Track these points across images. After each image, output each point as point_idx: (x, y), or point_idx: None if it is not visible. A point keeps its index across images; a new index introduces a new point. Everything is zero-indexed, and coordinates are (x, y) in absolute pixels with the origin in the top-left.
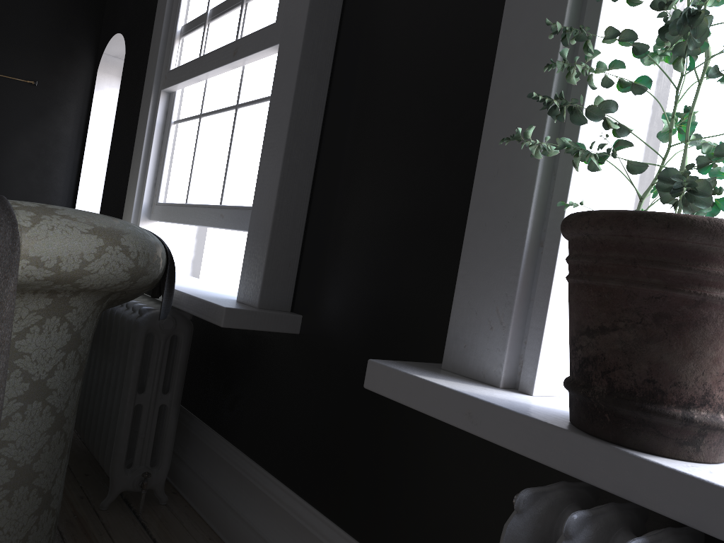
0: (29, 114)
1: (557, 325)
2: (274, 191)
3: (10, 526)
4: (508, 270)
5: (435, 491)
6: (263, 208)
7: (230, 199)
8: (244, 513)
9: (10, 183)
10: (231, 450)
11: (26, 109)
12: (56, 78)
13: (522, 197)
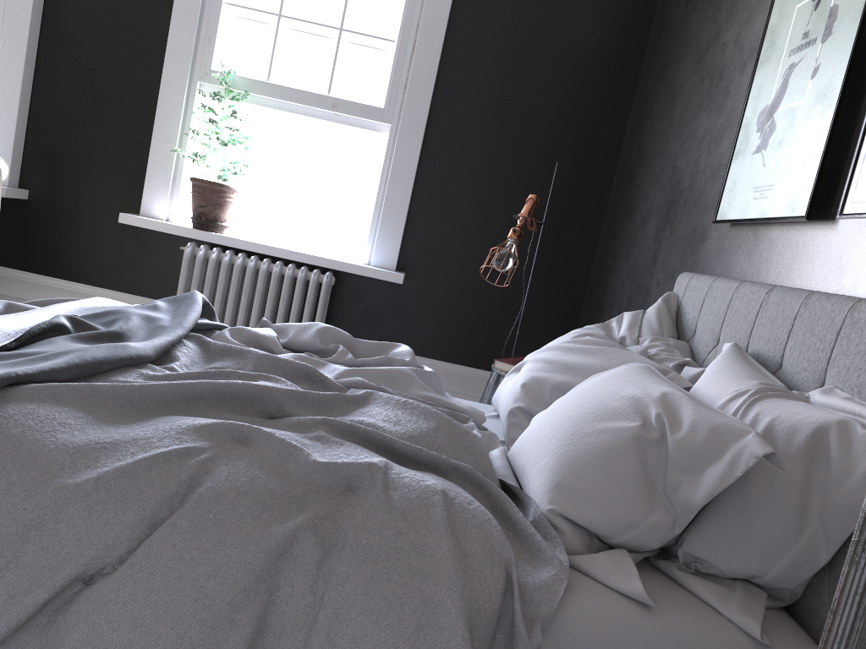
0: None
1: (179, 202)
2: (13, 126)
3: None
4: (165, 185)
5: (128, 258)
6: (2, 134)
7: None
8: None
9: None
10: None
11: None
12: None
13: (169, 163)
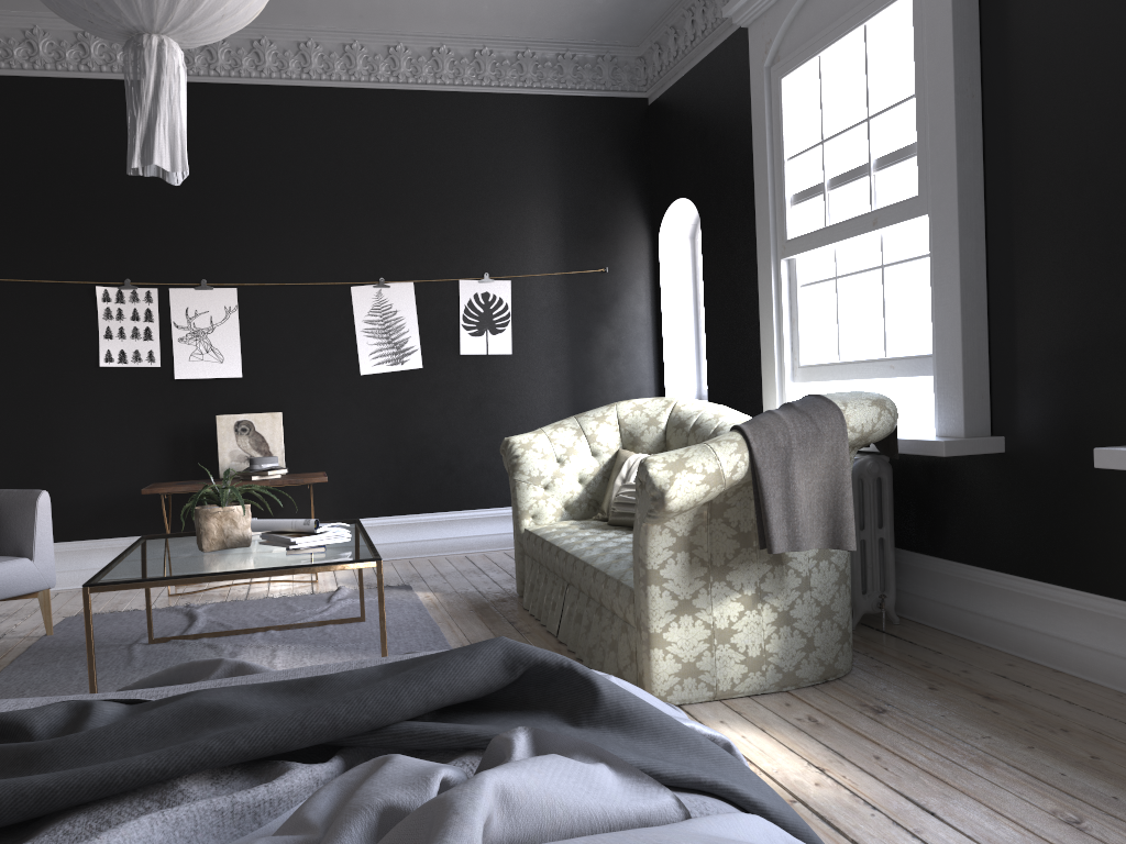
0: (605, 302)
1: None
2: (957, 340)
3: (841, 611)
4: None
5: None
6: (948, 356)
7: (896, 350)
8: (983, 611)
9: (602, 375)
10: (953, 565)
11: (602, 298)
12: (621, 258)
13: None
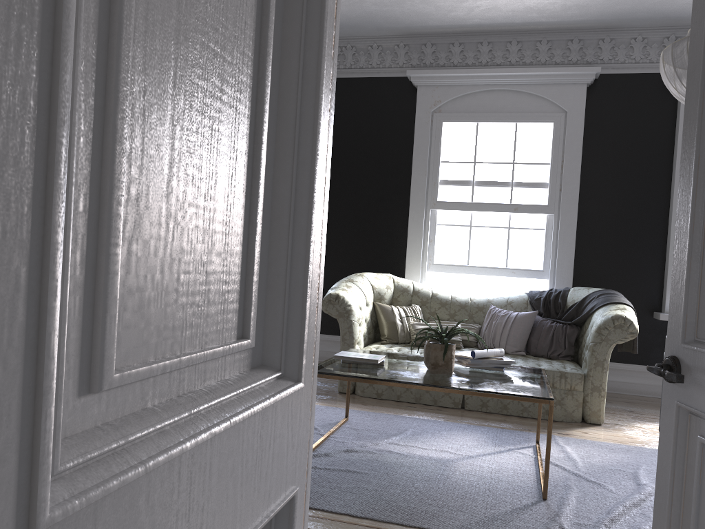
0: None
1: None
2: (571, 267)
3: None
4: None
5: (650, 342)
6: (564, 273)
7: (514, 265)
8: None
9: None
10: None
11: None
12: None
13: None
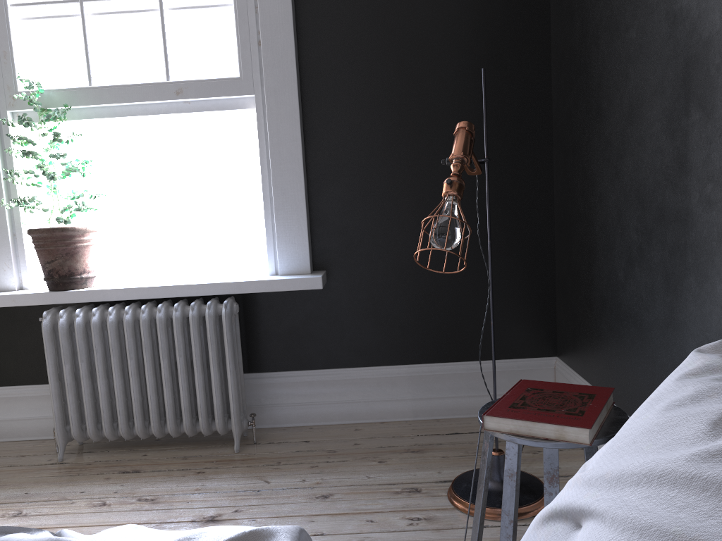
0: None
1: (30, 262)
2: None
3: None
4: (5, 247)
5: None
6: None
7: None
8: None
9: None
10: None
11: None
12: None
13: (2, 219)
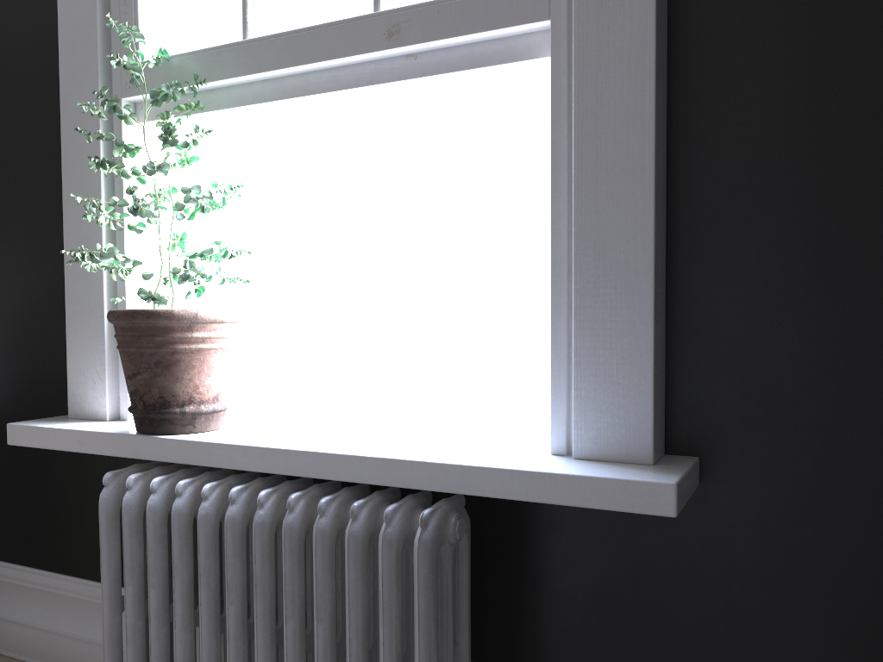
0: None
1: None
2: None
3: None
4: (98, 342)
5: (90, 507)
6: None
7: None
8: None
9: None
10: None
11: None
12: None
13: (97, 292)
